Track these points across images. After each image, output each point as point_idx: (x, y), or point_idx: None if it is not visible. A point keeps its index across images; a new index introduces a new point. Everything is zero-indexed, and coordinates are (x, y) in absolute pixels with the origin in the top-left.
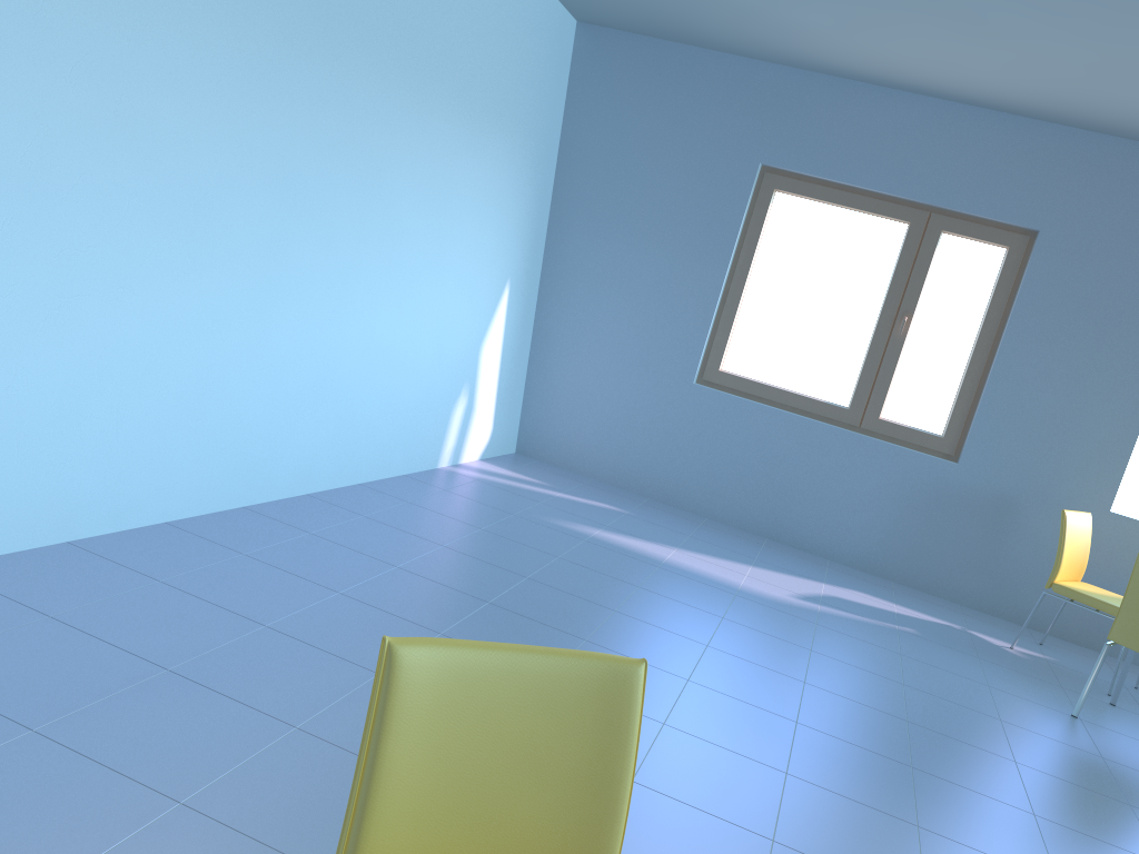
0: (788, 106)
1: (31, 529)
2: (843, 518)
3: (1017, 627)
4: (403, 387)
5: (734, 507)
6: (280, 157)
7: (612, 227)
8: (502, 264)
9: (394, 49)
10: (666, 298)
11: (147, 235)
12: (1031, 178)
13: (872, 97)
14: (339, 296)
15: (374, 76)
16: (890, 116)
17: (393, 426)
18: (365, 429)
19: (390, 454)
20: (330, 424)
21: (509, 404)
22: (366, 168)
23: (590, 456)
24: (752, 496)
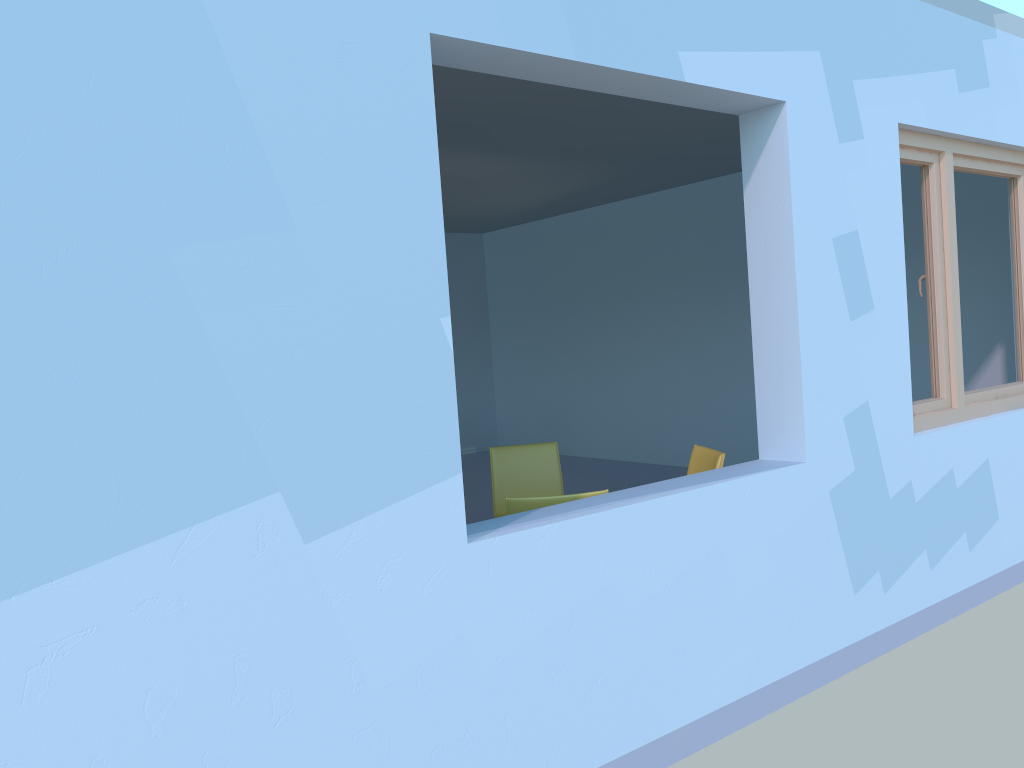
0: None
1: (670, 459)
2: None
3: None
4: None
5: None
6: (723, 325)
7: None
8: (979, 331)
9: None
10: None
11: (680, 365)
12: None
13: None
14: None
15: None
16: None
17: None
18: None
19: None
20: None
21: None
22: None
23: None
24: None
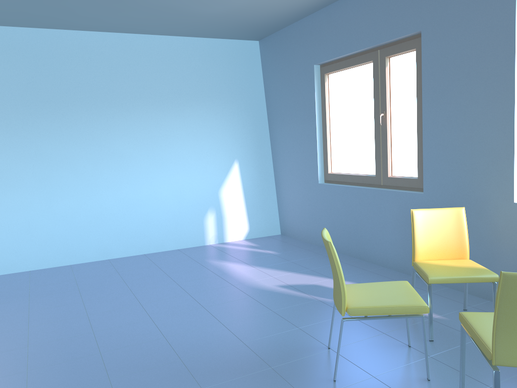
0: (315, 32)
1: None
2: (384, 241)
3: (474, 300)
4: (156, 214)
5: (344, 244)
6: (37, 150)
7: (283, 121)
8: (225, 154)
9: (98, 99)
10: (303, 145)
11: None
12: (408, 3)
13: (339, 6)
14: (92, 187)
15: (87, 111)
16: (347, 11)
17: (157, 230)
18: (137, 233)
19: (162, 241)
20: (111, 232)
21: (263, 212)
22: (93, 142)
23: (299, 230)
24: (349, 236)
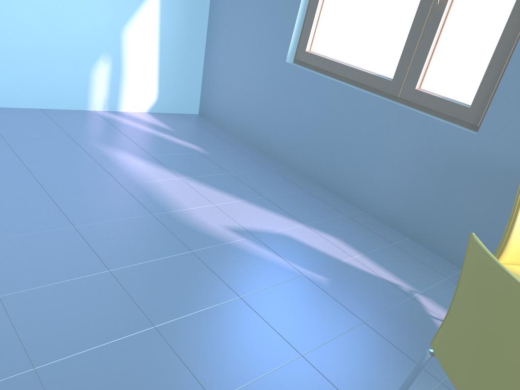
0: None
1: None
2: (376, 177)
3: None
4: (8, 43)
5: (305, 161)
6: None
7: None
8: None
9: None
10: None
11: None
12: None
13: None
14: None
15: None
16: None
17: (7, 71)
18: None
19: (14, 91)
20: None
21: (182, 78)
22: None
23: (231, 117)
24: (316, 153)
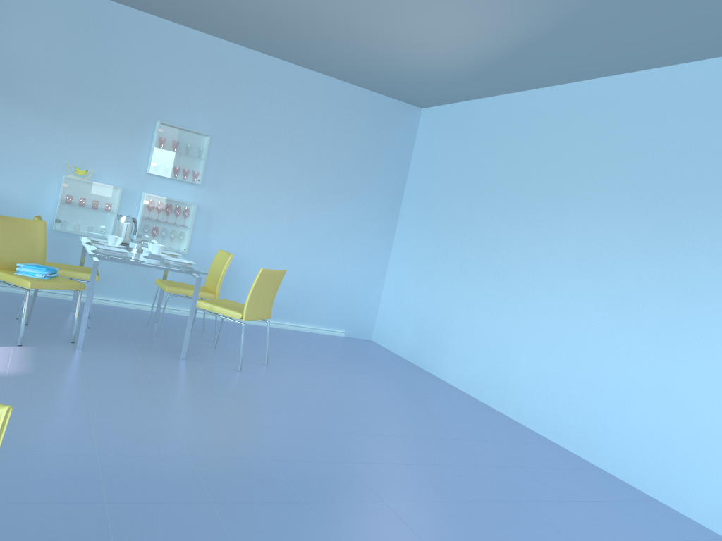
0: None
1: (546, 428)
2: None
3: None
4: None
5: None
6: (682, 269)
7: None
8: None
9: None
10: None
11: (597, 308)
12: None
13: None
14: None
15: None
16: None
17: None
18: None
19: None
20: None
21: None
22: None
23: None
24: None
